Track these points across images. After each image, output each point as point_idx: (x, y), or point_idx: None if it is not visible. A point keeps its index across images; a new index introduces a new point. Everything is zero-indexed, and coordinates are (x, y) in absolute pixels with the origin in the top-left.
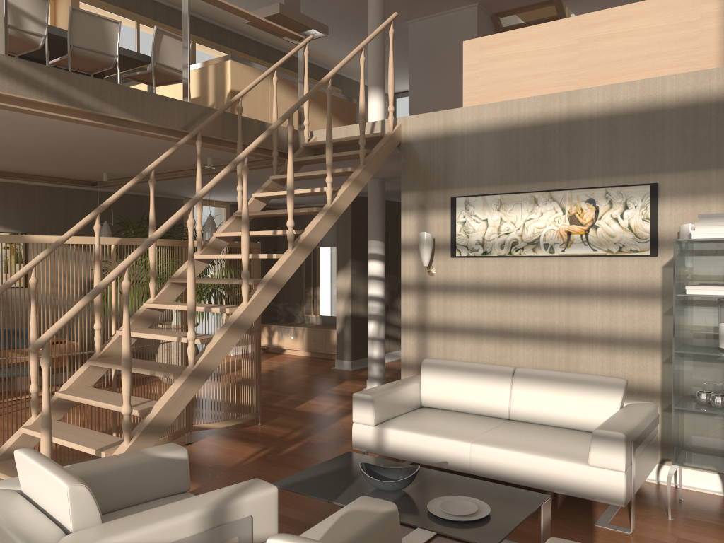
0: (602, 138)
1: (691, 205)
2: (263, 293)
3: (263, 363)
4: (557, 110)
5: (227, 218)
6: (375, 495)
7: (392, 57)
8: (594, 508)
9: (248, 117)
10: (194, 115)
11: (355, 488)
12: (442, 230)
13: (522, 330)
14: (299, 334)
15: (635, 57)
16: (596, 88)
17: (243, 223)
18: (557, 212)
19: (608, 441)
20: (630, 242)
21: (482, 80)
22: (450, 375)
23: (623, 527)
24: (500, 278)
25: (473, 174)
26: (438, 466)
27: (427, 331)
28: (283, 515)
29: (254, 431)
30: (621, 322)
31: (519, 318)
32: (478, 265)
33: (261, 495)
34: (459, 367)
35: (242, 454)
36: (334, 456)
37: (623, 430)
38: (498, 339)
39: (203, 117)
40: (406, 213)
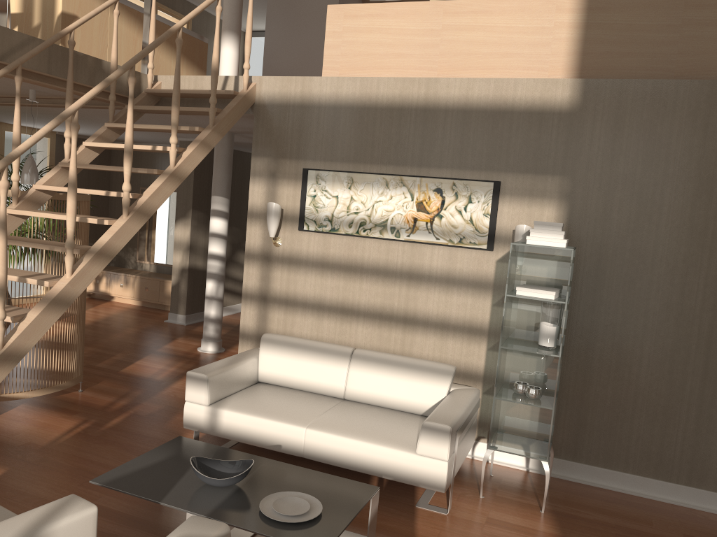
0: (455, 130)
1: (527, 206)
2: (90, 265)
3: (88, 311)
4: (415, 95)
5: (52, 149)
6: (206, 492)
7: (251, 10)
8: (416, 487)
9: (82, 45)
10: (13, 44)
11: (184, 483)
12: (292, 201)
13: (363, 309)
14: (130, 281)
15: (492, 53)
16: (454, 79)
17: (70, 187)
18: (406, 197)
19: (436, 433)
20: (470, 235)
21: (344, 50)
22: (289, 352)
23: (441, 507)
24: (346, 257)
25: (327, 148)
26: (271, 449)
27: (268, 303)
28: (102, 505)
29: (74, 399)
30: (454, 309)
31: (361, 297)
32: (325, 241)
33: (78, 517)
34: (299, 345)
35: (58, 428)
36: (163, 430)
37: (450, 423)
38: (339, 316)
39: (25, 48)
40: (255, 179)
